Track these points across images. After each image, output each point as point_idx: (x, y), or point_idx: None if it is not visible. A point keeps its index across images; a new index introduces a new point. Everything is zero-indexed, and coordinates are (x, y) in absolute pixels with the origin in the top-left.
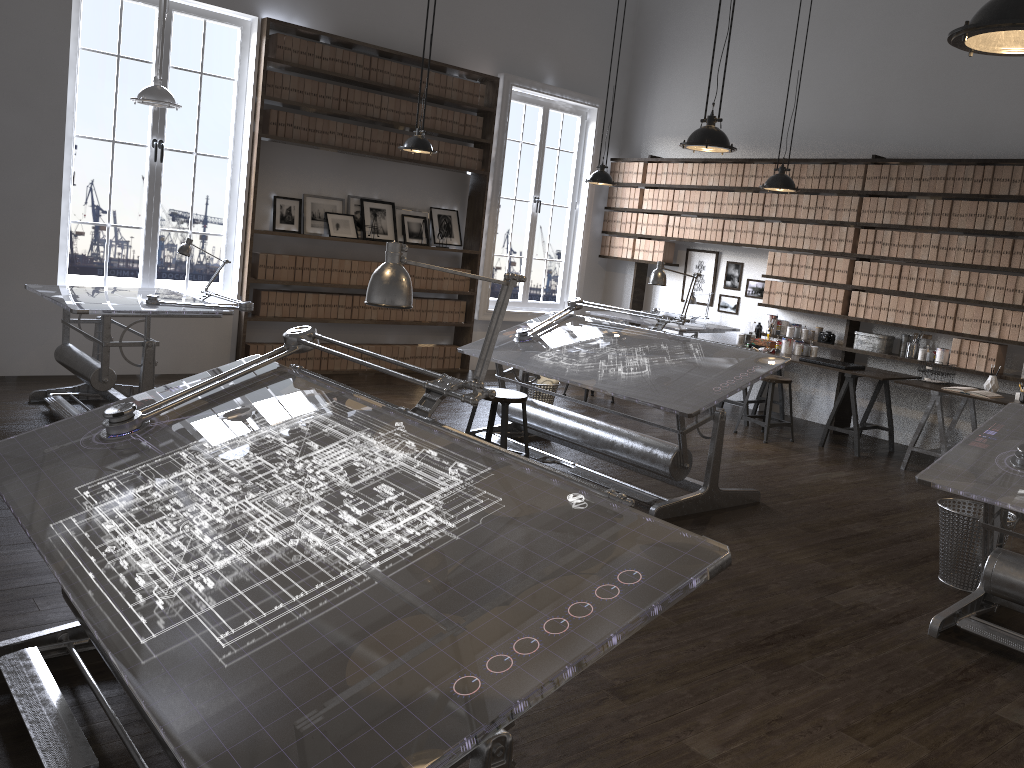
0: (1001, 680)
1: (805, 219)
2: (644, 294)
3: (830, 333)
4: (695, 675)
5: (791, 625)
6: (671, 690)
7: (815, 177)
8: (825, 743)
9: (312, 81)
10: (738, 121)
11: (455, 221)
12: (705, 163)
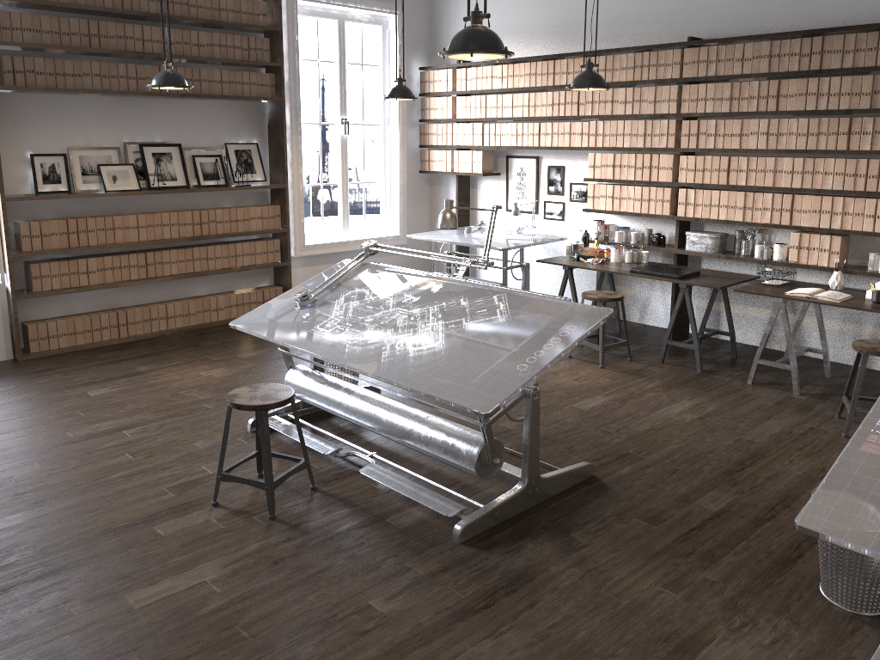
0: None
1: (623, 115)
2: (469, 206)
3: (660, 235)
4: None
5: None
6: None
7: (629, 68)
8: None
9: (50, 17)
10: (544, 14)
11: (256, 155)
12: (515, 63)
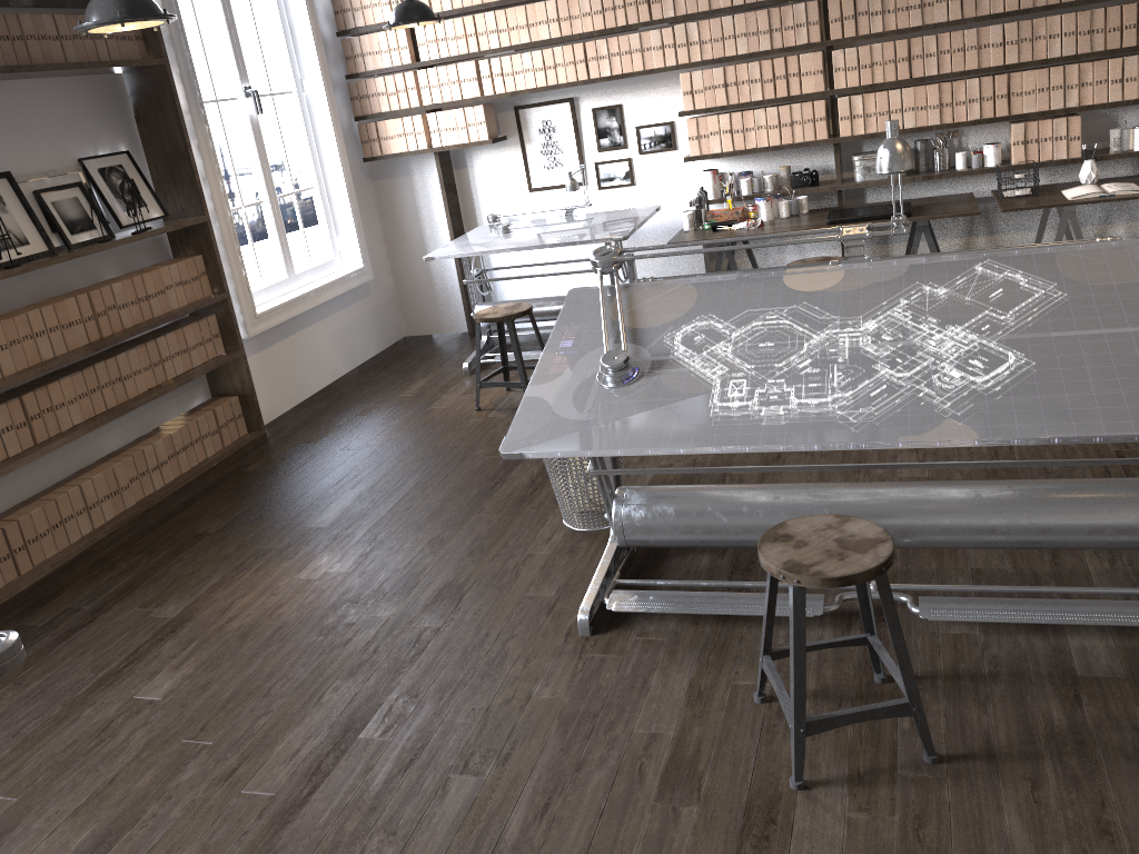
0: None
1: (731, 7)
2: (458, 198)
3: (810, 170)
4: None
5: None
6: None
7: None
8: None
9: None
10: None
11: (135, 172)
12: None
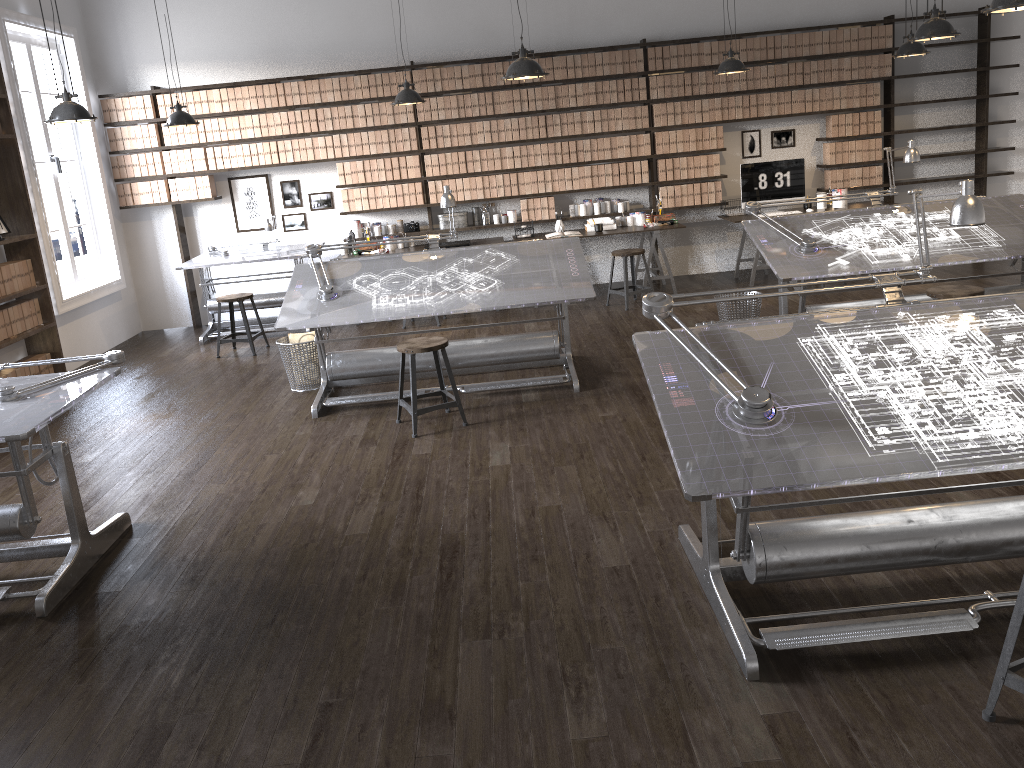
0: None
1: (366, 127)
2: (186, 236)
3: (414, 222)
4: None
5: None
6: None
7: (364, 87)
8: None
9: None
10: (249, 40)
11: None
12: (227, 87)
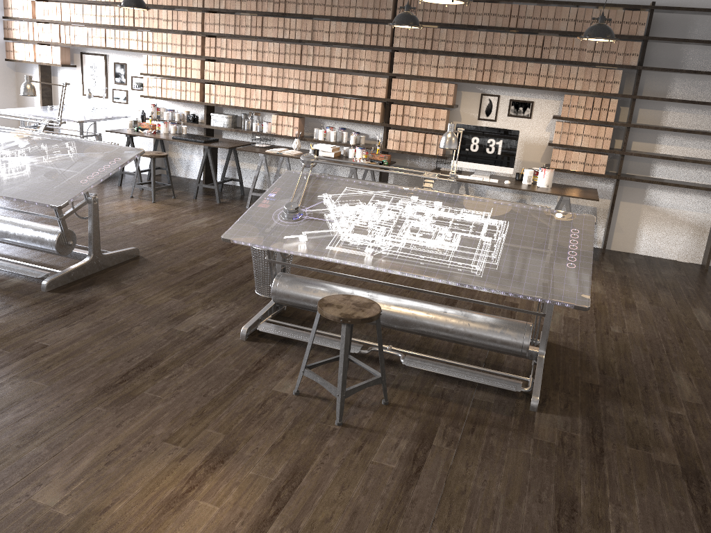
0: (281, 362)
1: (166, 29)
2: (52, 90)
3: (195, 115)
4: (55, 430)
5: (144, 359)
6: (30, 451)
7: None
8: (150, 456)
9: None
10: None
11: None
12: None
